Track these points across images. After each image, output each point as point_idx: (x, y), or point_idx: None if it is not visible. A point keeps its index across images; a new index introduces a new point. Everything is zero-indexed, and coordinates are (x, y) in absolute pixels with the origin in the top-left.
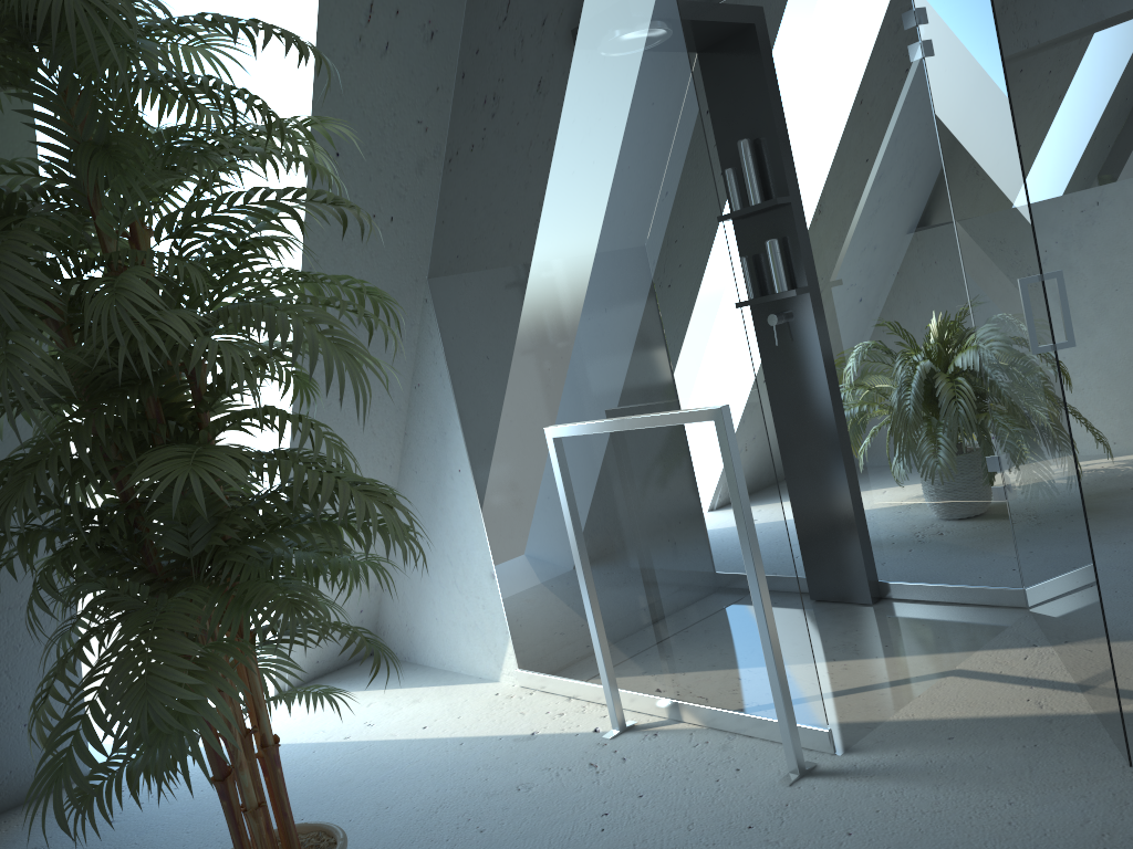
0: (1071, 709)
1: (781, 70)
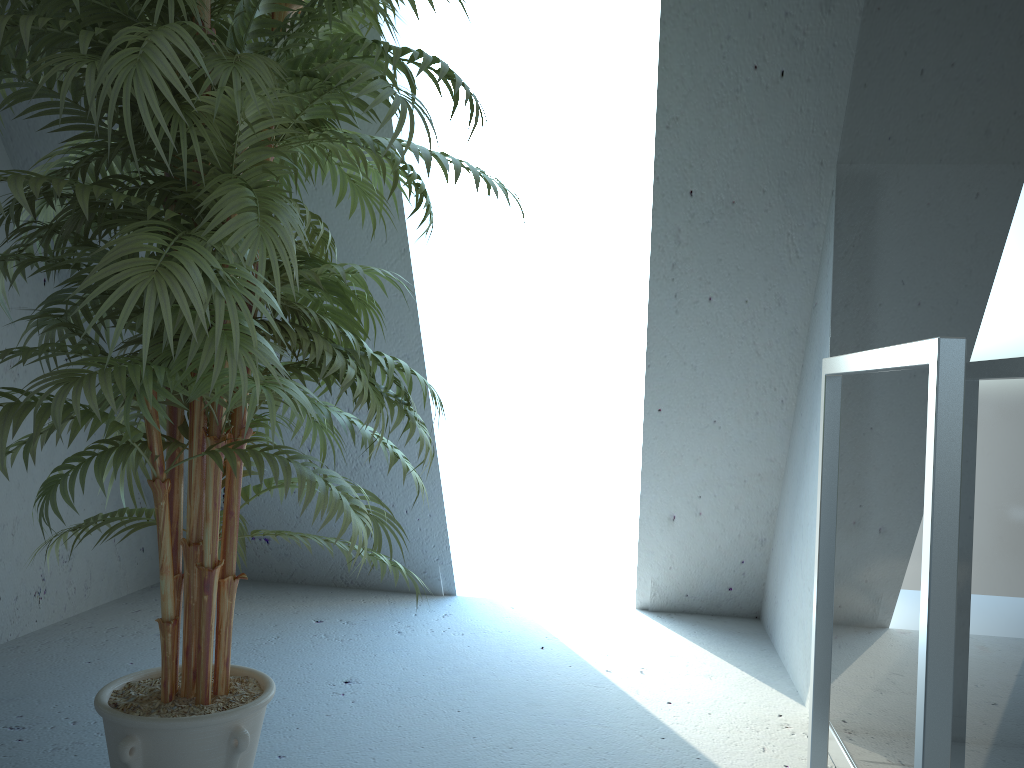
0: None
1: None
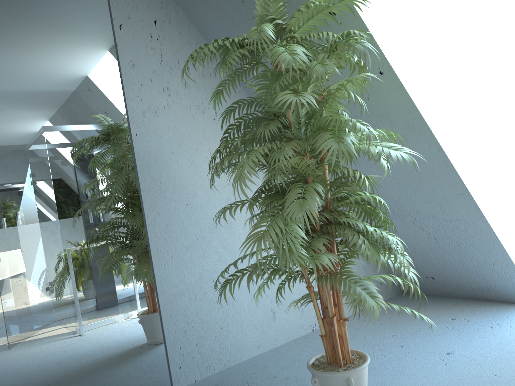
0: None
1: None
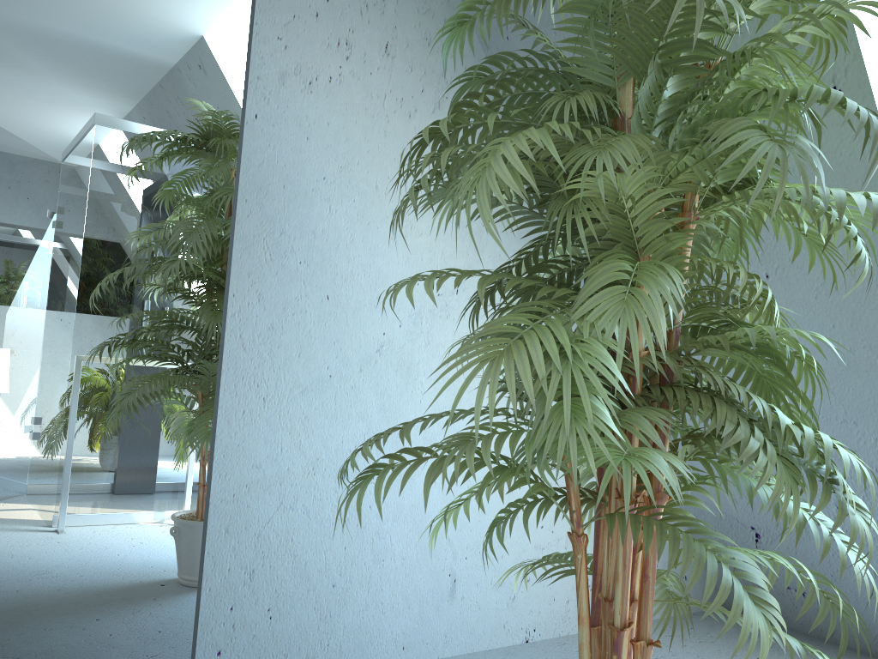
0: None
1: None
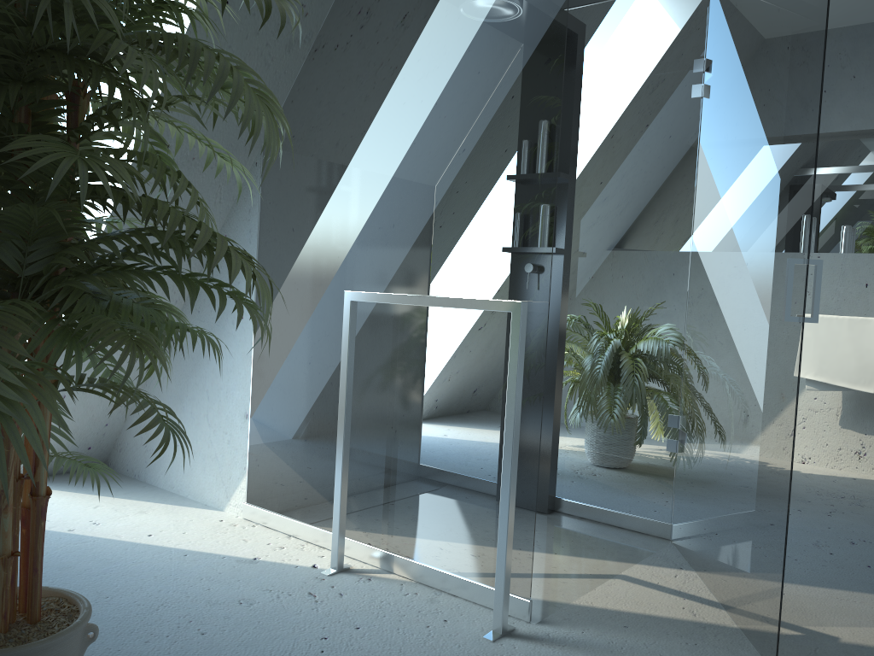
0: (719, 621)
1: (587, 77)
